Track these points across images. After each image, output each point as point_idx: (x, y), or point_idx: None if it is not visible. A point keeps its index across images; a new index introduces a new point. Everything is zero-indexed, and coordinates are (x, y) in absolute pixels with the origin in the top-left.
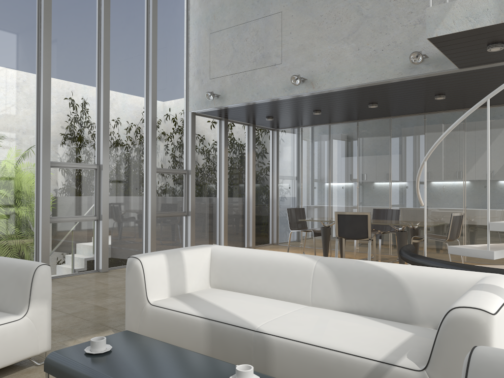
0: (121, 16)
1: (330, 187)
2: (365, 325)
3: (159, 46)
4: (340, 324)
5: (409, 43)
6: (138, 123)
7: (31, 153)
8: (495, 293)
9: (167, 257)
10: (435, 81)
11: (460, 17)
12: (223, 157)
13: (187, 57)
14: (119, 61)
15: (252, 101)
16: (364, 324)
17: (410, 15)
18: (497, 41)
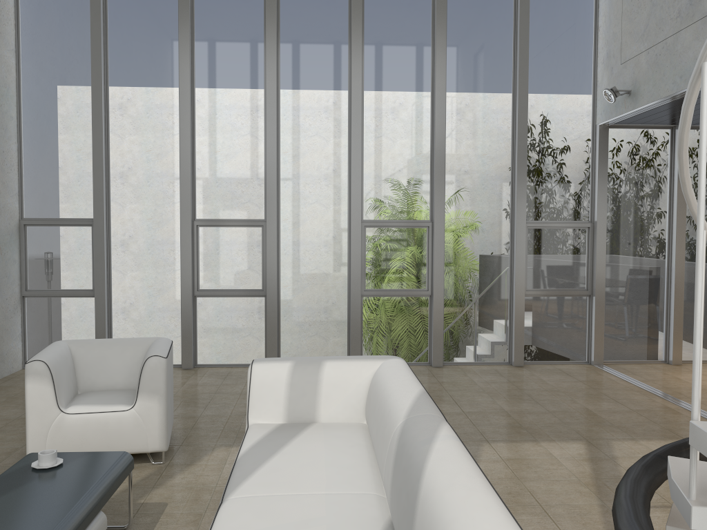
0: (470, 3)
1: None
2: None
3: (537, 29)
4: None
5: None
6: (497, 156)
7: (341, 211)
8: None
9: (293, 367)
10: None
11: None
12: (675, 195)
13: (596, 34)
14: (466, 70)
15: (673, 93)
16: None
17: None
18: None
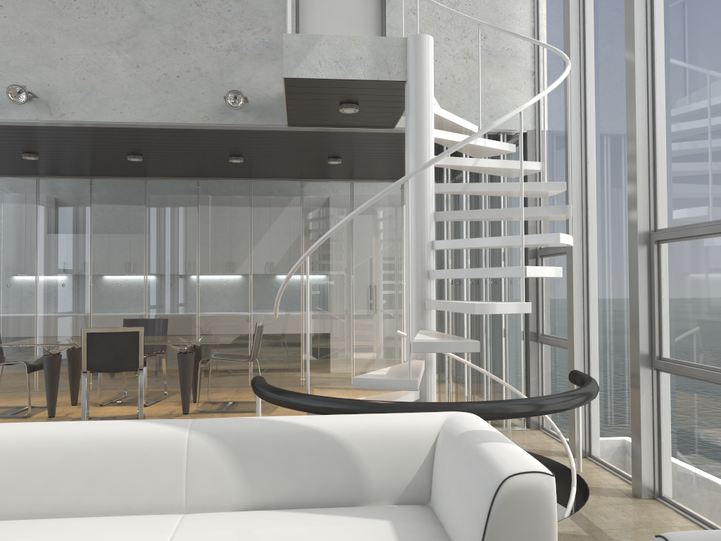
0: None
1: (38, 284)
2: (316, 525)
3: None
4: (282, 536)
5: (219, 75)
6: None
7: None
8: (511, 443)
9: None
10: (247, 138)
11: (328, 60)
12: None
13: None
14: None
15: None
16: (313, 525)
17: (222, 35)
18: (356, 101)
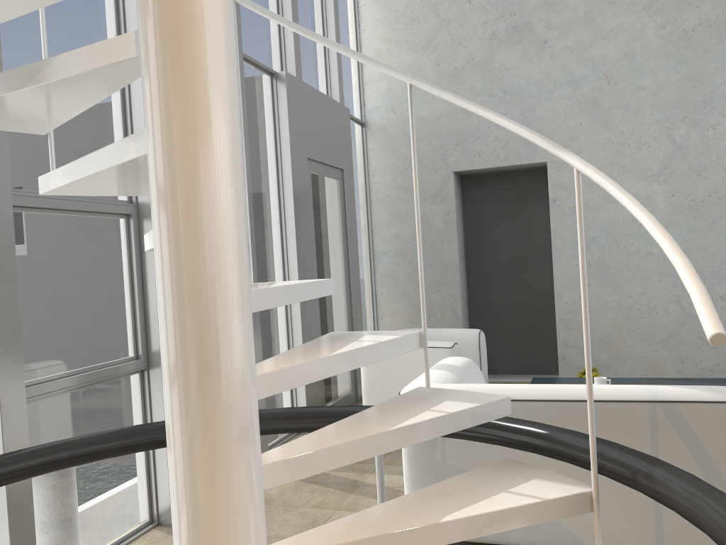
0: None
1: None
2: None
3: None
4: None
5: None
6: None
7: None
8: (436, 364)
9: None
10: None
11: None
12: None
13: None
14: None
15: None
16: None
17: None
18: None
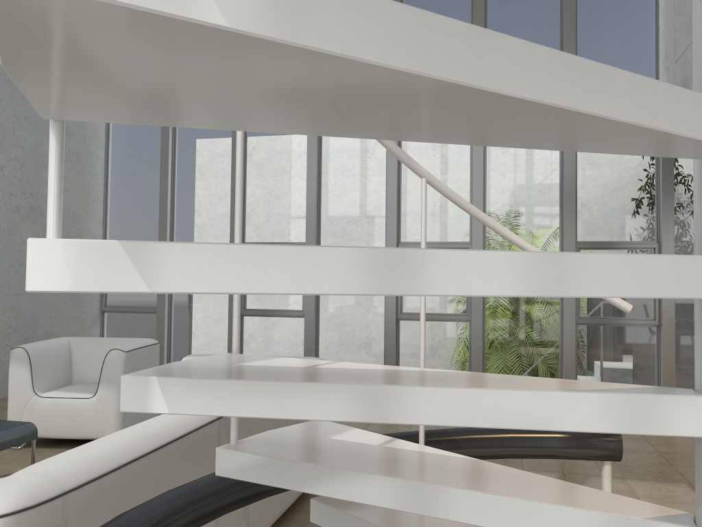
0: (511, 18)
1: None
2: None
3: (587, 37)
4: None
5: None
6: (543, 173)
7: (379, 233)
8: None
9: None
10: None
11: None
12: None
13: (656, 35)
14: None
15: None
16: None
17: None
18: None
